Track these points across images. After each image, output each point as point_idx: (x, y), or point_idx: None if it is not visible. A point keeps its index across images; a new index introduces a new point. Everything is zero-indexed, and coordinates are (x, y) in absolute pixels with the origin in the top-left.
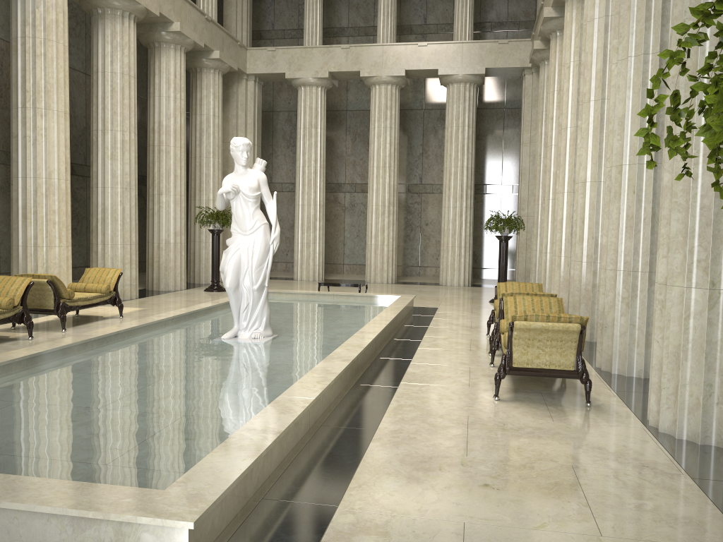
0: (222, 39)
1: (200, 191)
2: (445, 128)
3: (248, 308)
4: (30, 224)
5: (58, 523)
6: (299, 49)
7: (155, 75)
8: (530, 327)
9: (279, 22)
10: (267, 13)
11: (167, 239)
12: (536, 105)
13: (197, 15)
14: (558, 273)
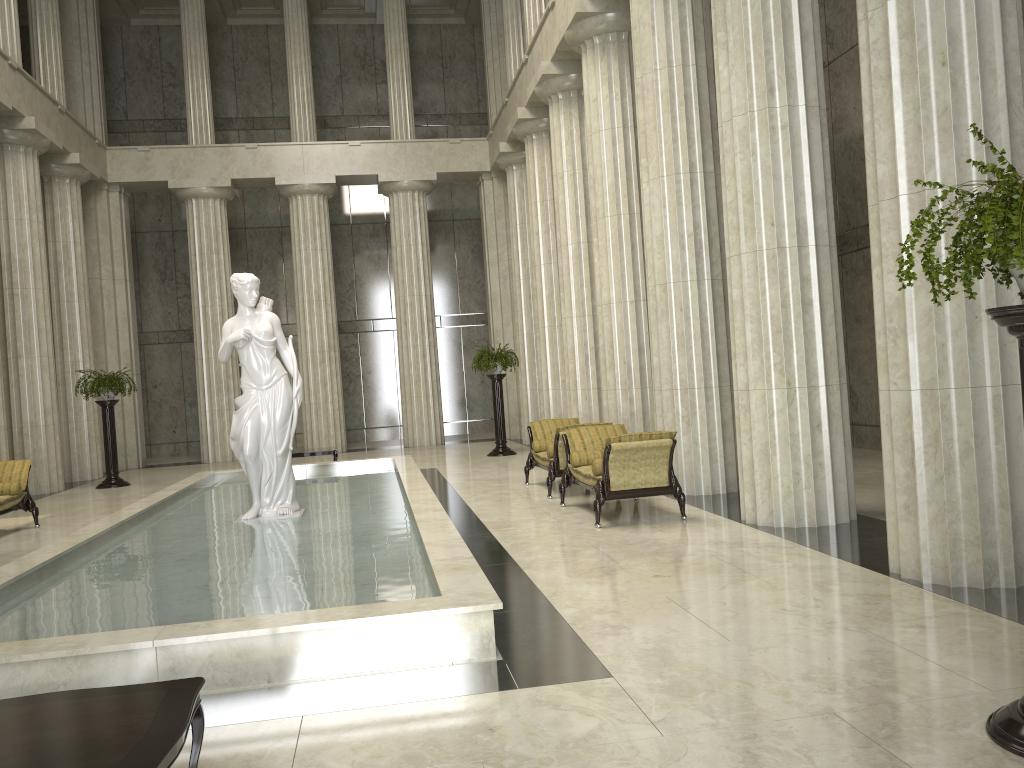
0: (78, 137)
1: (62, 350)
2: (393, 248)
3: (272, 479)
4: None
5: (368, 634)
6: (184, 149)
7: None
8: (627, 447)
9: (136, 110)
10: (115, 96)
11: (34, 420)
12: (501, 216)
13: (49, 105)
14: (576, 409)
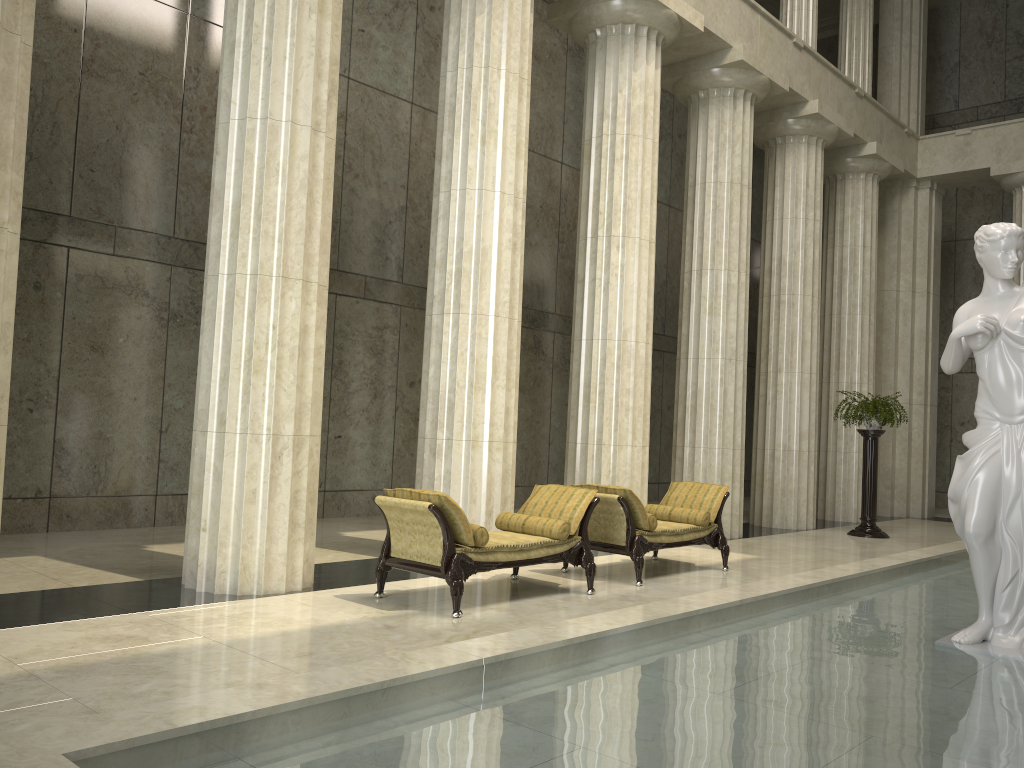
0: (879, 125)
1: (837, 369)
2: None
3: (1017, 583)
4: (593, 409)
5: None
6: (1016, 125)
7: (775, 188)
8: None
9: (969, 96)
10: (945, 85)
11: (787, 444)
12: None
13: (843, 88)
14: None
